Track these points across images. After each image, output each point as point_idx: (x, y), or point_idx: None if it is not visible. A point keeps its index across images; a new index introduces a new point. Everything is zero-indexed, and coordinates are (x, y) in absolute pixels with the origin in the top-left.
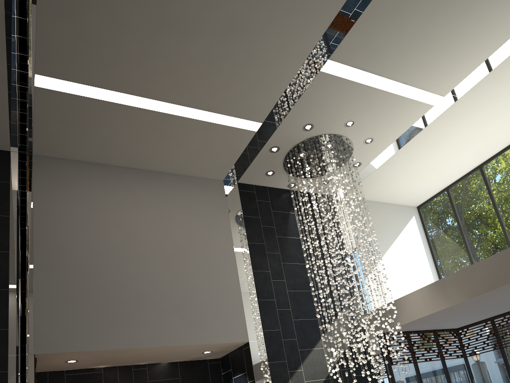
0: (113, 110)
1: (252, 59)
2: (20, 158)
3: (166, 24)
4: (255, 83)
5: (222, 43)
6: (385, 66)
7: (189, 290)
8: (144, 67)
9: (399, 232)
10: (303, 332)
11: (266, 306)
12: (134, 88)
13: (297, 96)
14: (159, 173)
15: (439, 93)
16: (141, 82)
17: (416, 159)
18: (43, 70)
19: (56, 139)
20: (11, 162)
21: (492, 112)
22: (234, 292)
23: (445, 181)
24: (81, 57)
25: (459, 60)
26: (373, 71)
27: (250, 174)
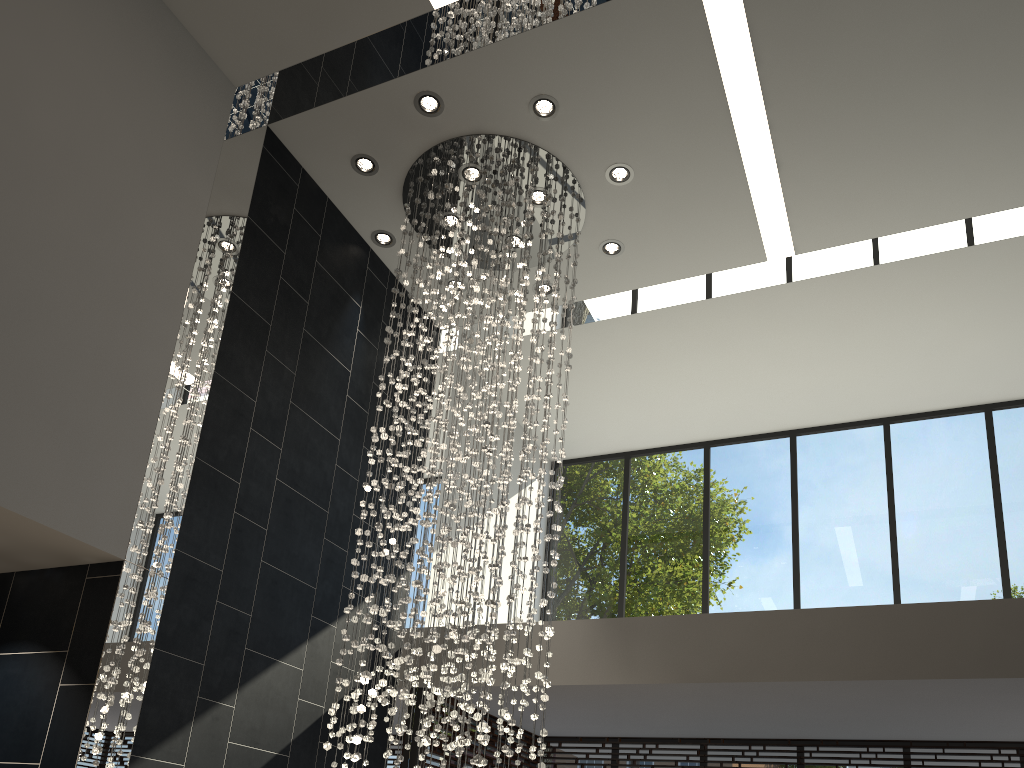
0: None
1: None
2: None
3: None
4: None
5: None
6: (792, 90)
7: (2, 297)
8: None
9: (515, 491)
10: (273, 607)
11: (211, 487)
12: None
13: None
14: None
15: (797, 240)
16: None
17: (641, 357)
18: None
19: None
20: None
21: (815, 349)
22: (143, 396)
23: (636, 439)
24: None
25: (882, 195)
26: (767, 79)
27: (317, 129)
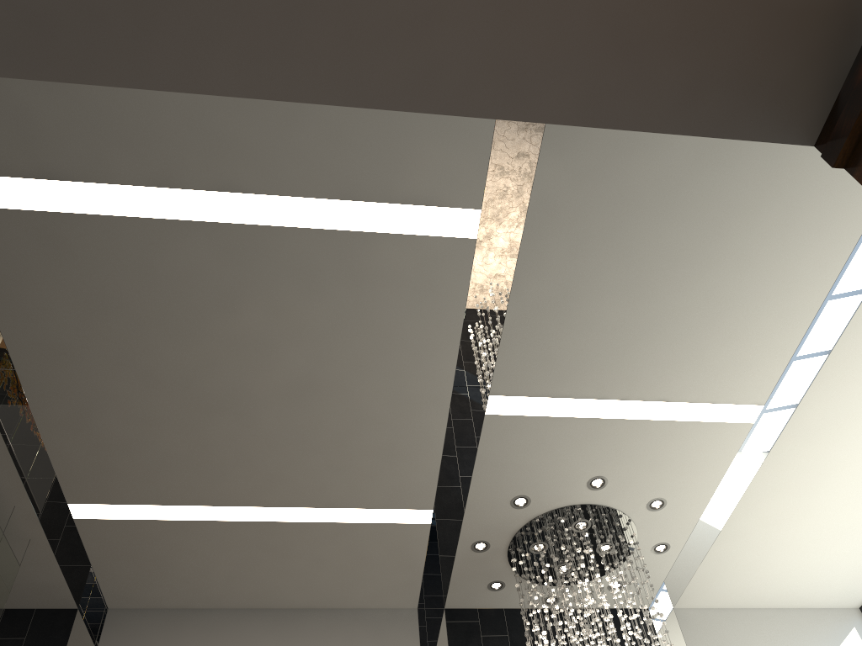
0: (191, 531)
1: (361, 422)
2: (88, 616)
3: (208, 405)
4: (385, 453)
5: (302, 410)
6: (603, 382)
7: None
8: (206, 466)
9: None
10: None
11: None
12: (206, 496)
13: (469, 459)
14: (303, 610)
15: (748, 401)
16: (212, 486)
17: (787, 519)
18: (76, 496)
19: (130, 583)
20: (74, 625)
21: None
22: None
23: None
24: (116, 470)
25: (749, 341)
26: (584, 394)
27: (460, 592)
